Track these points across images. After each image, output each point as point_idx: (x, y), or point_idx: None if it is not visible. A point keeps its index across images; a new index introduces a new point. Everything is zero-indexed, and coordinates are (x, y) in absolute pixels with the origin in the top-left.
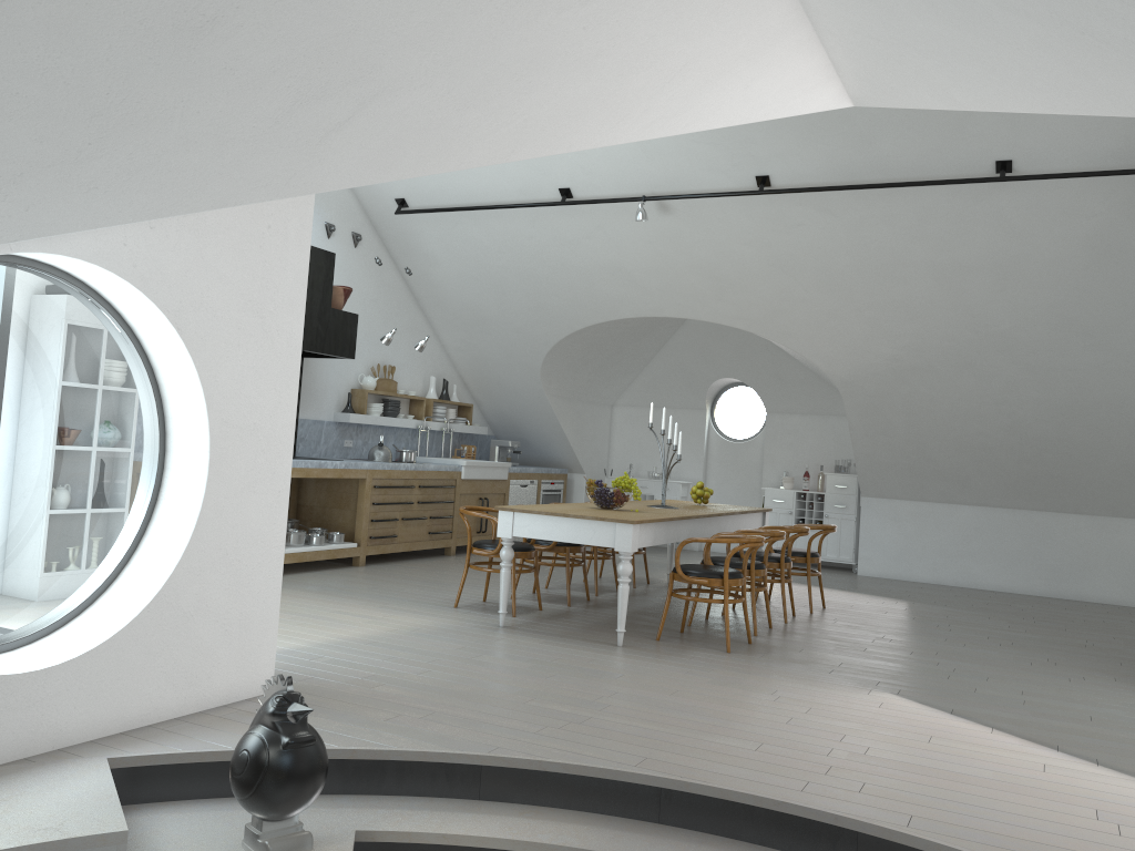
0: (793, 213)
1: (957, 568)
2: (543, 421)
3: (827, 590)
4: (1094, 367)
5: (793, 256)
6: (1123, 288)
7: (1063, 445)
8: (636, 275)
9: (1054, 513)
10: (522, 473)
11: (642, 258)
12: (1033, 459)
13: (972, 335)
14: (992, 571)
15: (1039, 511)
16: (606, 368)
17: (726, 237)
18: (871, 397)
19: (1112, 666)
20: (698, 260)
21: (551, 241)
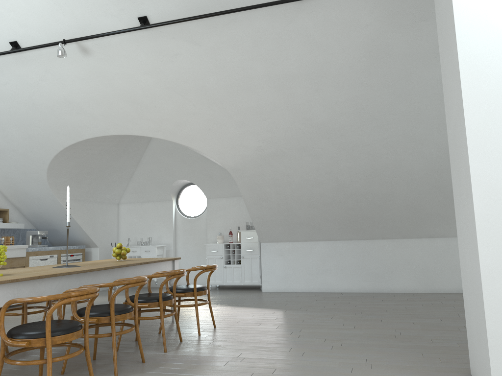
0: (170, 45)
1: (319, 281)
2: (62, 216)
3: (232, 308)
4: (381, 141)
5: (179, 80)
6: (391, 81)
7: (370, 197)
8: (84, 105)
9: (371, 240)
10: (41, 251)
11: (83, 92)
12: (354, 207)
13: (304, 126)
14: (339, 280)
15: (362, 240)
16: (102, 179)
17: (132, 70)
18: (252, 177)
19: (416, 359)
20: (120, 90)
21: (19, 85)
